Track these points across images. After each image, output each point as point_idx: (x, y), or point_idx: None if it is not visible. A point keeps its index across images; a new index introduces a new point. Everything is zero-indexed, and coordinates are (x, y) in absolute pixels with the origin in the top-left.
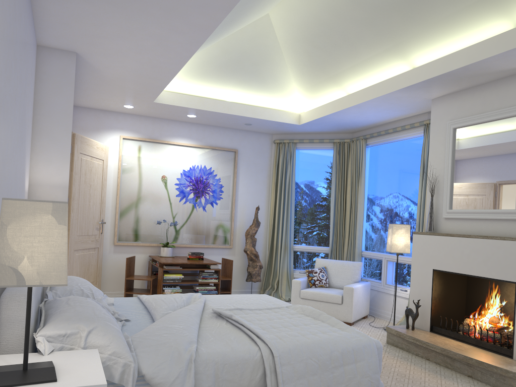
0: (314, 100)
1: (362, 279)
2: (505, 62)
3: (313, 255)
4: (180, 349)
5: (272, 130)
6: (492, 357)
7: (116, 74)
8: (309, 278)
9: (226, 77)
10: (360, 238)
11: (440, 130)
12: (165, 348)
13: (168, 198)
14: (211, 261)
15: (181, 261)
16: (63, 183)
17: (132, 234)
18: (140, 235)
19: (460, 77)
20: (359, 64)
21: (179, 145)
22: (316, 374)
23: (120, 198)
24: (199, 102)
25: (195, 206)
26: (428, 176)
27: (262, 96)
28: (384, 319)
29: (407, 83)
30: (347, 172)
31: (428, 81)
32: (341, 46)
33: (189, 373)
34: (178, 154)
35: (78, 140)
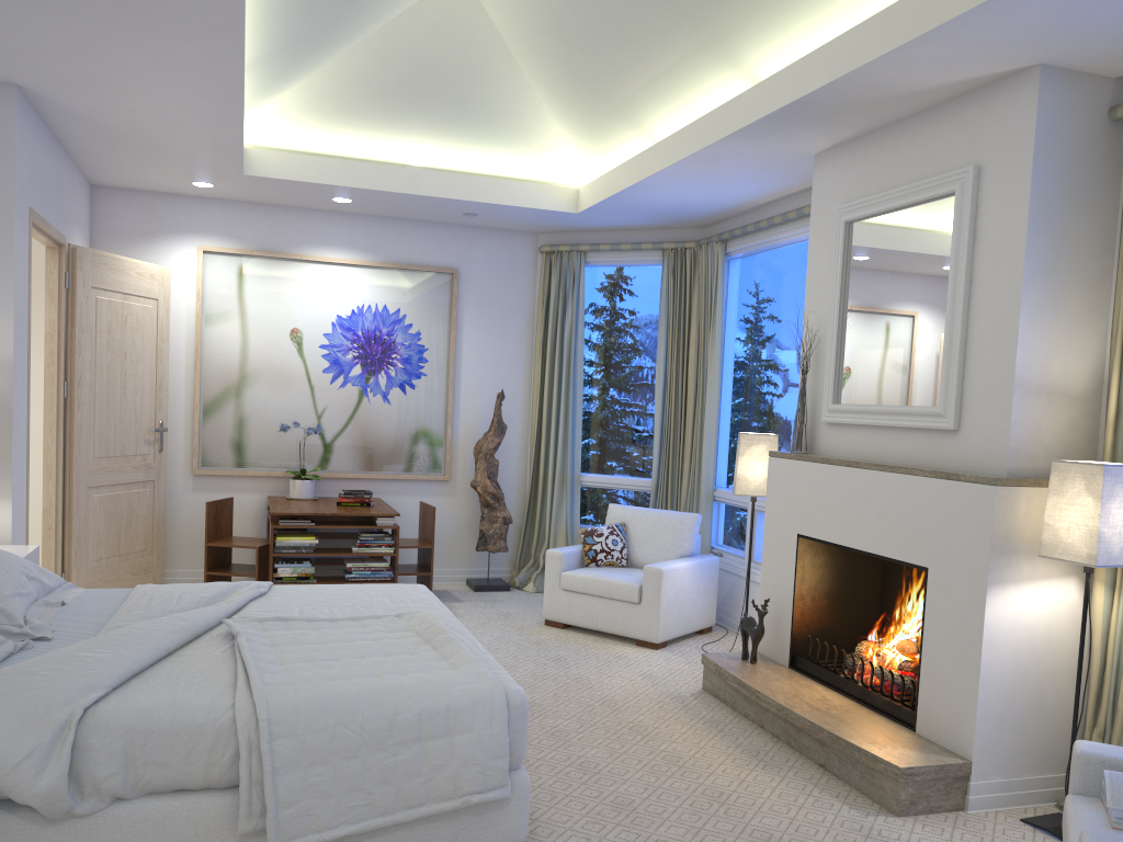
0: (601, 157)
1: (714, 549)
2: (908, 73)
3: (621, 497)
4: (53, 702)
5: (532, 226)
6: (870, 727)
7: (126, 123)
8: (585, 548)
9: (400, 114)
10: (710, 461)
11: (826, 226)
12: (23, 699)
13: (306, 377)
14: (384, 510)
15: (316, 510)
16: (1, 358)
17: (231, 451)
18: (247, 453)
19: (839, 108)
20: (658, 79)
21: (327, 264)
22: (357, 757)
23: (202, 377)
24: (346, 170)
25: (365, 392)
26: (804, 329)
27: (489, 153)
28: None
29: (738, 122)
30: (692, 316)
31: (773, 118)
32: (613, 40)
33: (60, 749)
34: (326, 282)
35: (86, 261)
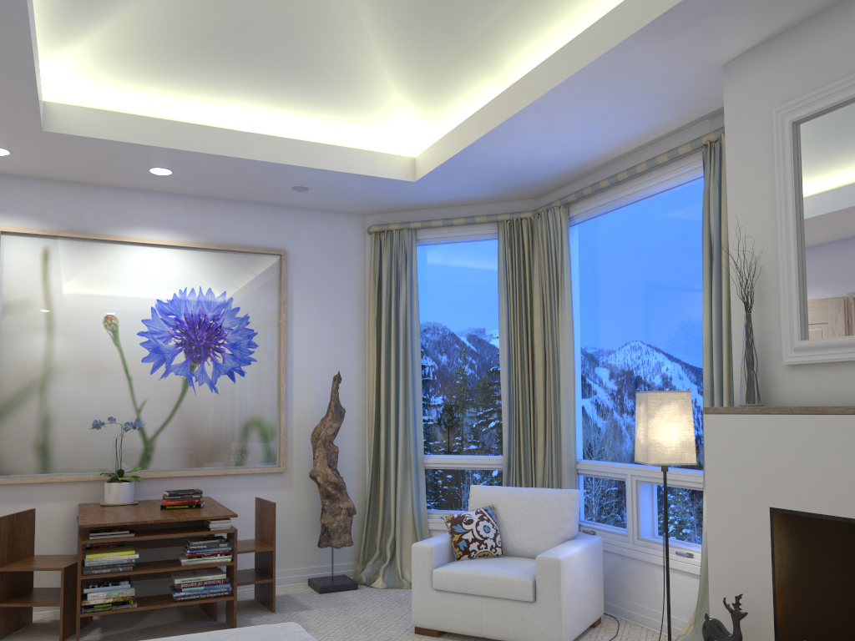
0: (441, 119)
1: (582, 527)
2: None
3: (470, 477)
4: None
5: (361, 204)
6: None
7: None
8: (455, 538)
9: (225, 68)
10: (570, 432)
11: (753, 138)
12: None
13: (123, 367)
14: (217, 511)
15: (136, 518)
16: None
17: (34, 455)
18: (54, 456)
19: None
20: None
21: (145, 245)
22: None
23: None
24: (165, 130)
25: (190, 381)
26: (731, 261)
27: (321, 117)
28: (641, 626)
29: (660, 6)
30: (533, 285)
31: None
32: None
33: None
34: (144, 265)
35: None
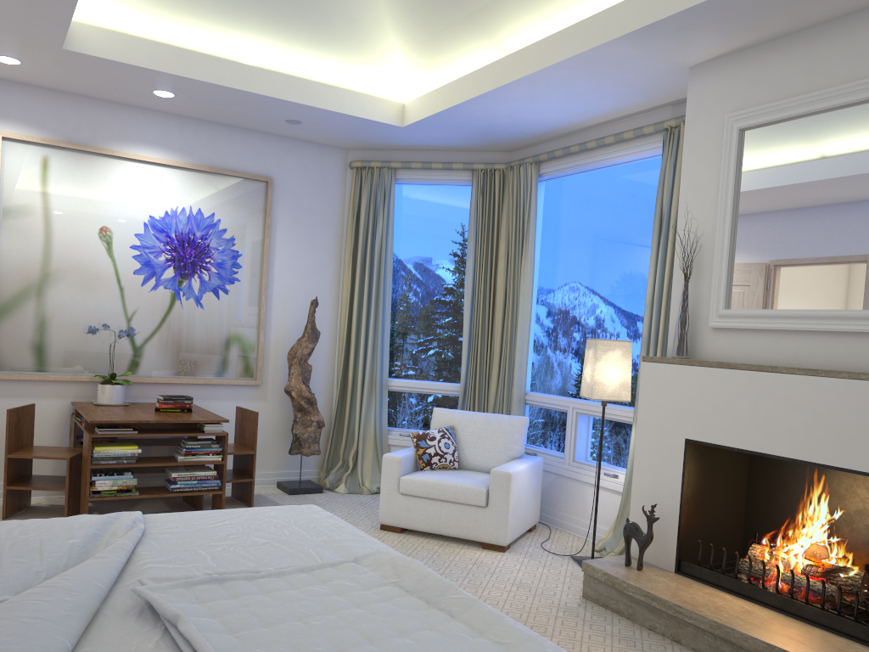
0: (434, 72)
1: (525, 449)
2: None
3: (428, 400)
4: None
5: (347, 140)
6: (826, 645)
7: None
8: (419, 452)
9: (239, 4)
10: (522, 367)
11: (707, 135)
12: None
13: (116, 278)
14: (209, 416)
15: (137, 417)
16: None
17: (31, 354)
18: (49, 357)
19: (770, 3)
20: None
21: (140, 162)
22: None
23: None
24: (177, 58)
25: (178, 296)
26: (677, 237)
27: (322, 58)
28: (569, 533)
29: (646, 18)
30: (500, 232)
31: (695, 11)
32: None
33: None
34: (138, 181)
35: None
